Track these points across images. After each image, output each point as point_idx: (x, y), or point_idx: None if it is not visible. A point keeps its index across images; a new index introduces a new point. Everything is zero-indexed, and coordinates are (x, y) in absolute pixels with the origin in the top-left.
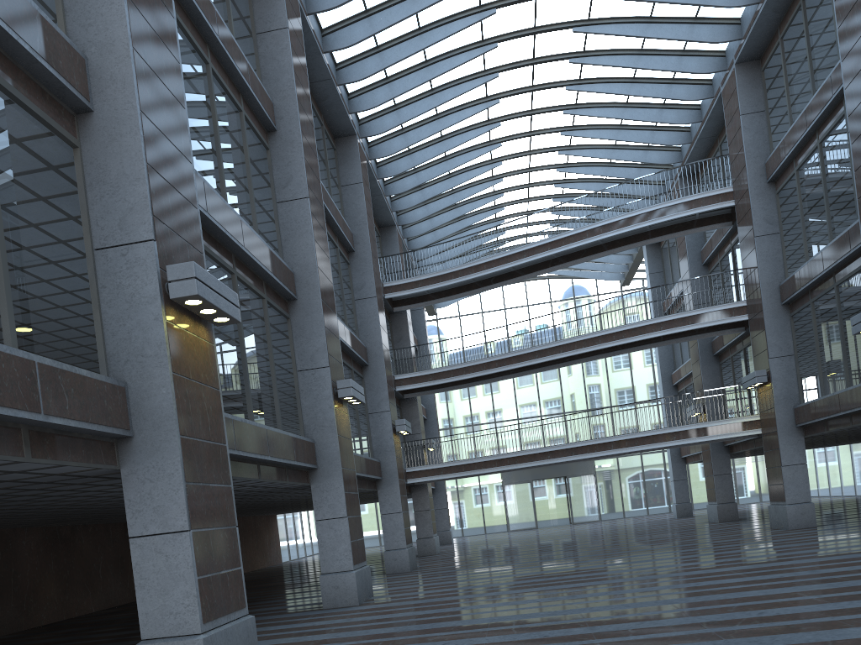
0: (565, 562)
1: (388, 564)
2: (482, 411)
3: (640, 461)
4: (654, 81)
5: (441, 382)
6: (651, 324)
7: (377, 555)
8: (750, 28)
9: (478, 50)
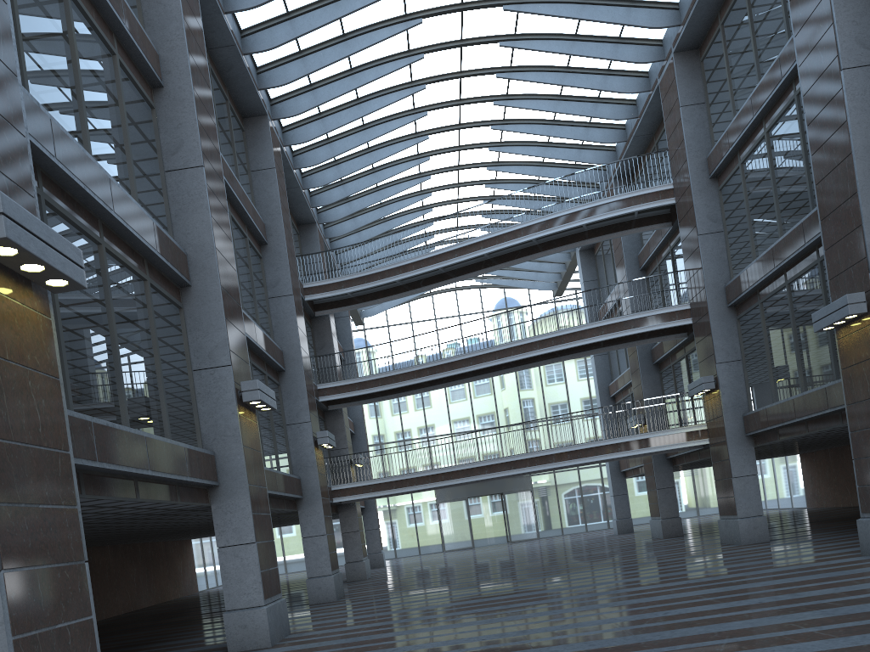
0: (508, 587)
1: (311, 594)
2: (413, 426)
3: (577, 476)
4: (589, 71)
5: (368, 392)
6: (591, 328)
7: (303, 581)
8: (690, 12)
9: (401, 26)
